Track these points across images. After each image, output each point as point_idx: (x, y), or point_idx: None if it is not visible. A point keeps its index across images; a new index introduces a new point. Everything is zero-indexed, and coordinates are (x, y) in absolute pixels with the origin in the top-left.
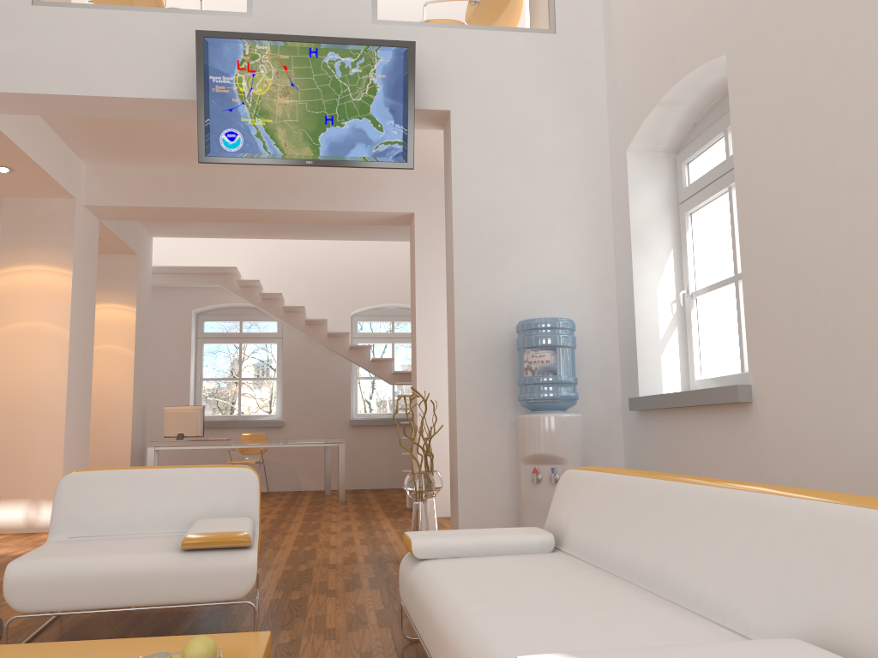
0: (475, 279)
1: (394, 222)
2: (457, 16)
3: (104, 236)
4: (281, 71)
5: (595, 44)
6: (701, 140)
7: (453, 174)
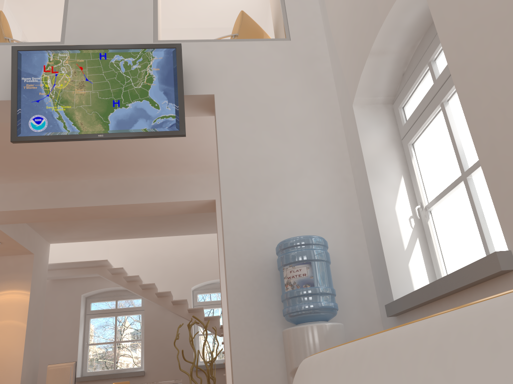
0: (241, 217)
1: (204, 209)
2: (217, 35)
3: (3, 239)
4: (78, 70)
5: (320, 45)
6: (410, 81)
7: (218, 138)
